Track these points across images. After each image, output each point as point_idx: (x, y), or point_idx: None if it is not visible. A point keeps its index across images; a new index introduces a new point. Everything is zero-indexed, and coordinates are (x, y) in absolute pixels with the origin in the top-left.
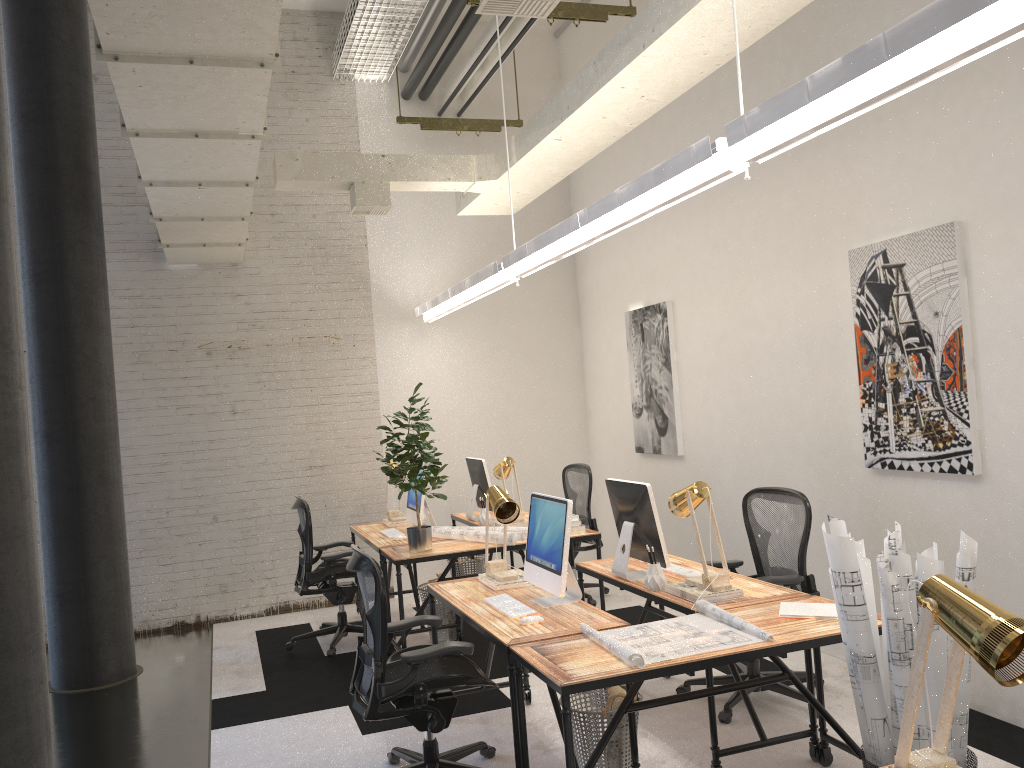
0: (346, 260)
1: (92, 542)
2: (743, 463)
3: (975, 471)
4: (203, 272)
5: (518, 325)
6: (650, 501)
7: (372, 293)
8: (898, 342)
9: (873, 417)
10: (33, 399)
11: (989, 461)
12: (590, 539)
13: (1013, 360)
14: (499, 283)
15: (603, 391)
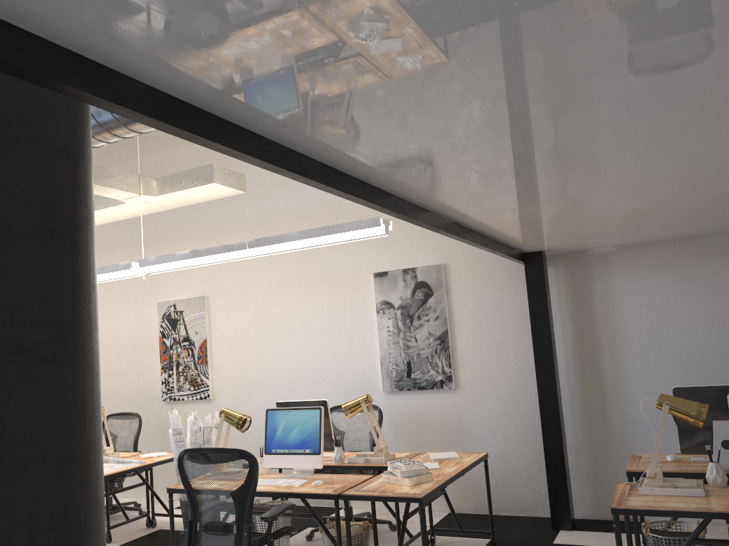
0: None
1: None
2: None
3: (210, 397)
4: None
5: None
6: None
7: None
8: (180, 344)
9: (167, 377)
10: None
11: (216, 393)
12: None
13: (225, 352)
14: None
15: None
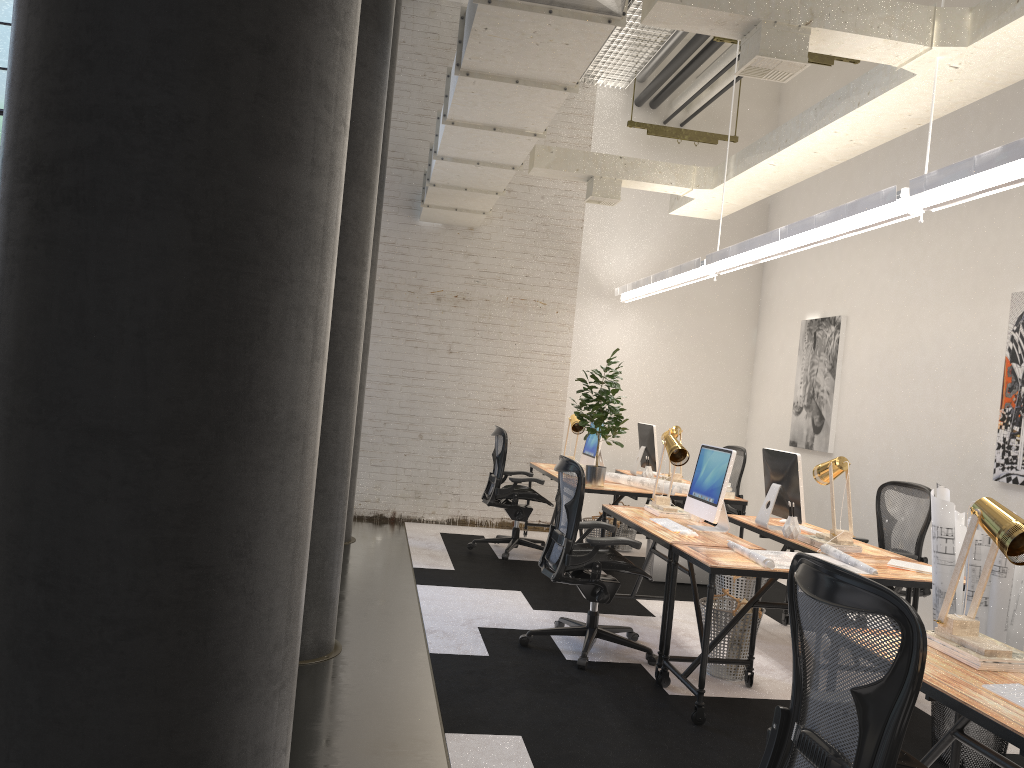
0: (563, 238)
1: None
2: (885, 466)
3: None
4: (445, 231)
5: (701, 318)
6: (798, 468)
7: (580, 270)
8: None
9: (1007, 438)
10: None
11: None
12: (737, 504)
13: None
14: (698, 276)
15: (768, 388)
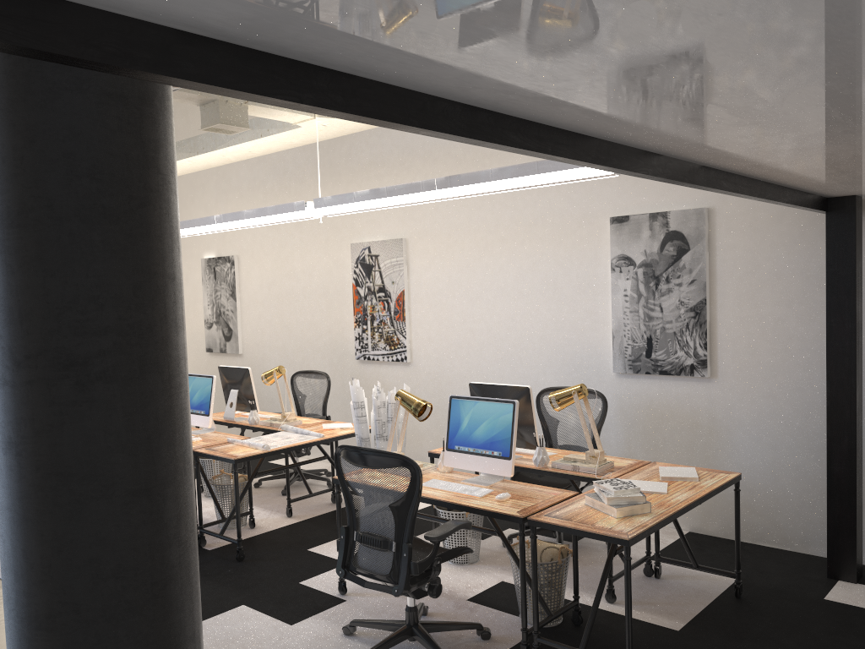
0: None
1: None
2: (284, 358)
3: (408, 360)
4: None
5: None
6: (250, 377)
7: None
8: (374, 295)
9: (360, 333)
10: None
11: (414, 355)
12: None
13: (425, 308)
14: None
15: None
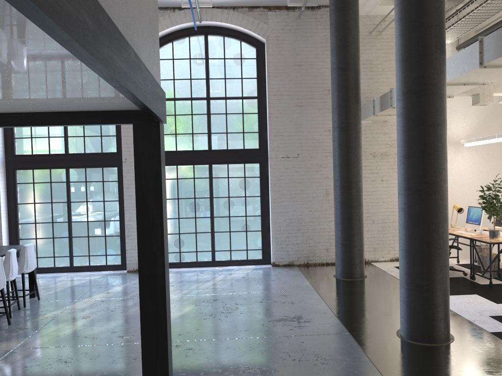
0: None
1: (357, 226)
2: None
3: None
4: (373, 124)
5: (500, 148)
6: None
7: None
8: None
9: None
10: (337, 173)
11: None
12: None
13: None
14: None
15: None
